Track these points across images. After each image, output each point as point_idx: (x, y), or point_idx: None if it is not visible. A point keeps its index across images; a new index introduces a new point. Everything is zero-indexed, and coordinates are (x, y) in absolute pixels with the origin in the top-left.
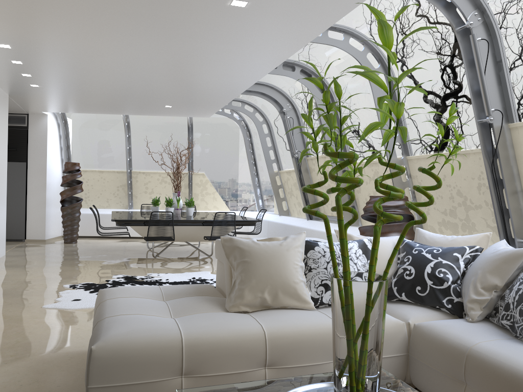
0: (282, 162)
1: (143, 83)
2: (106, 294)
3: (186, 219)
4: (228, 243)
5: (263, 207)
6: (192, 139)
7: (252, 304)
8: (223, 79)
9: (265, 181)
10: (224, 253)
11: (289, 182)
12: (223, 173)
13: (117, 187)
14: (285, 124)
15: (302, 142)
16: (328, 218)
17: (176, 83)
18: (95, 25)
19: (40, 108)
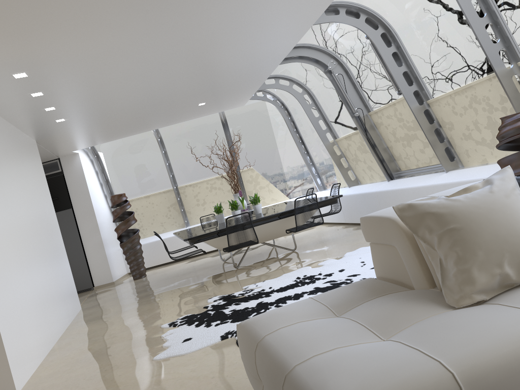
0: (336, 129)
1: (175, 81)
2: (255, 328)
3: (262, 216)
4: (408, 213)
5: (323, 186)
6: (230, 135)
7: (489, 288)
8: (263, 47)
9: (319, 157)
10: (392, 230)
11: (351, 148)
12: (271, 161)
13: (168, 207)
14: (335, 83)
15: (359, 97)
16: (415, 172)
17: (211, 70)
18: (117, 9)
19: (70, 148)
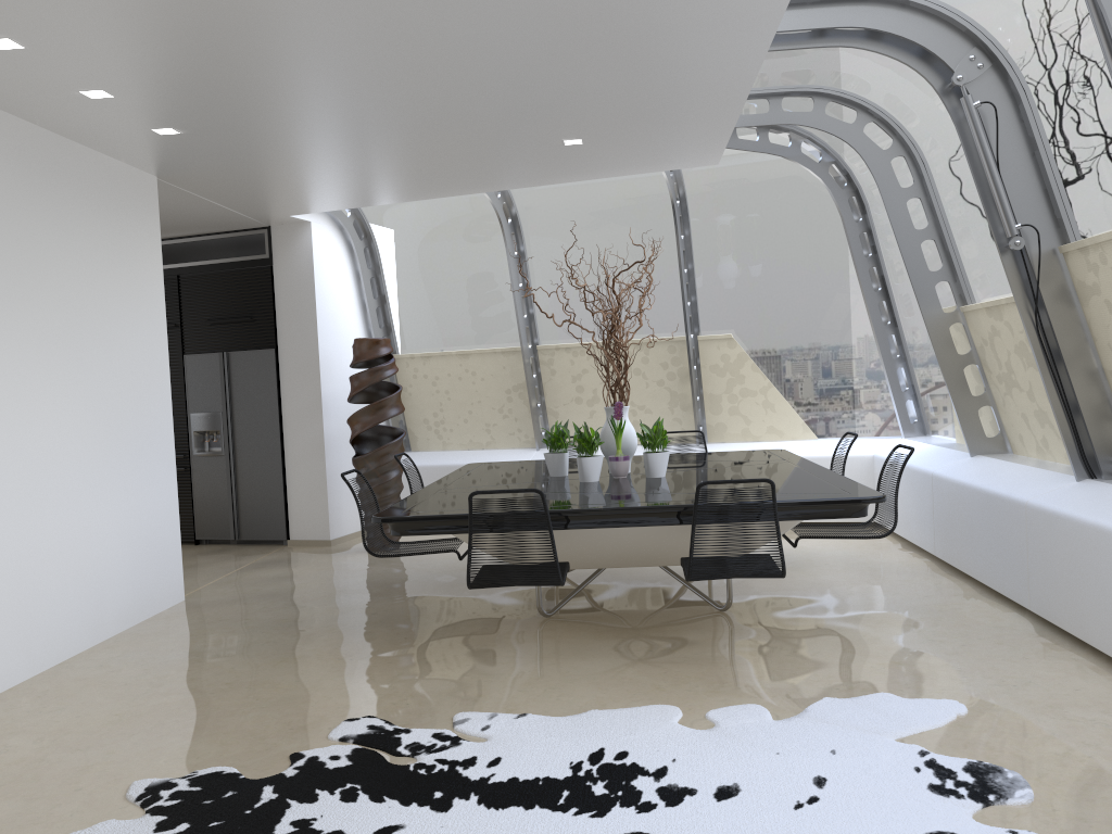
0: (970, 276)
1: (426, 58)
2: None
3: (614, 502)
4: None
5: (922, 424)
6: (689, 239)
7: None
8: None
9: (920, 345)
10: None
11: (998, 342)
12: (788, 329)
13: (507, 391)
14: (967, 132)
15: (1040, 189)
16: None
17: (525, 34)
18: None
19: (274, 207)
